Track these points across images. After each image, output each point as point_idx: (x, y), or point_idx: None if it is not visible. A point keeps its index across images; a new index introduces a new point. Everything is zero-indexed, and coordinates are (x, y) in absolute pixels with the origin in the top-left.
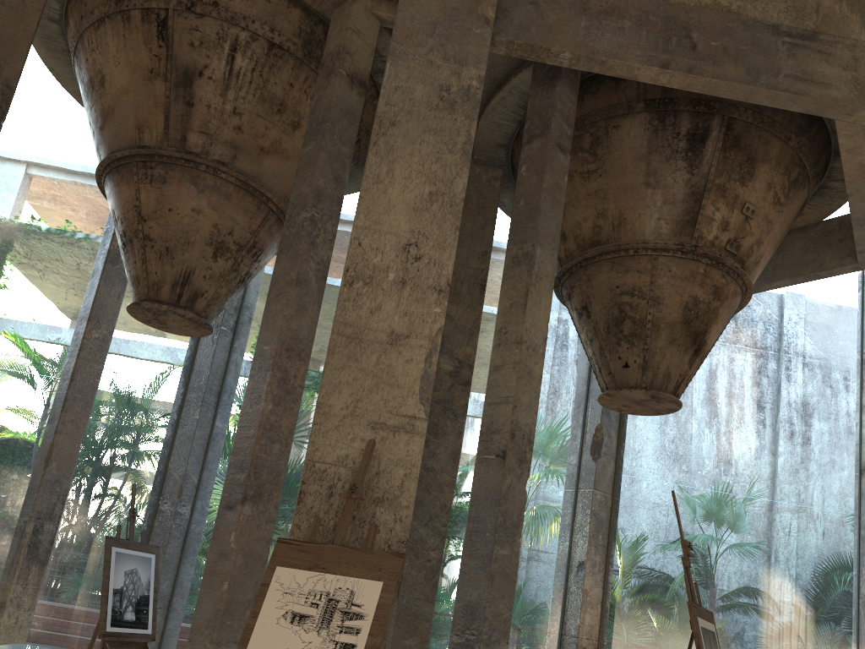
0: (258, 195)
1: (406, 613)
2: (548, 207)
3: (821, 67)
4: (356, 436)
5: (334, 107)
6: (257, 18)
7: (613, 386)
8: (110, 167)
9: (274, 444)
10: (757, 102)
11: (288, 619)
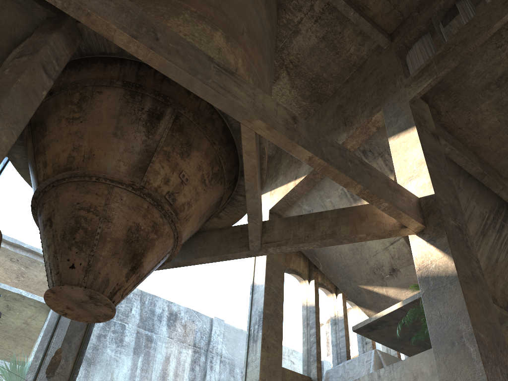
0: None
1: None
2: (18, 97)
3: (235, 88)
4: None
5: None
6: None
7: (59, 284)
8: None
9: None
10: (194, 92)
11: None
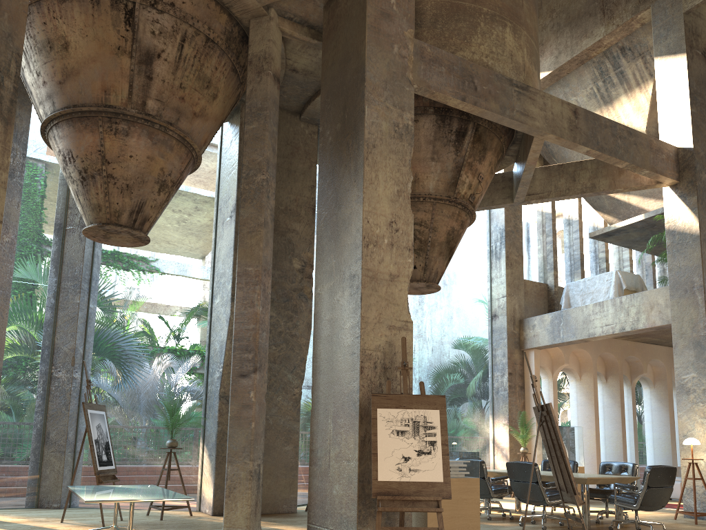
0: (189, 147)
1: (284, 429)
2: None
3: (531, 107)
4: (382, 334)
5: (269, 99)
6: (200, 18)
7: None
8: (71, 116)
9: (263, 332)
10: (501, 124)
11: (395, 433)
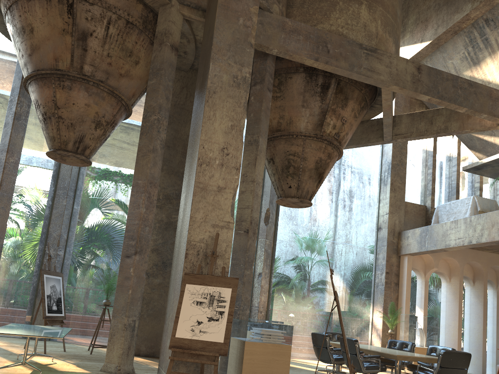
0: (118, 97)
1: None
2: (264, 118)
3: (377, 65)
4: (206, 230)
5: (165, 62)
6: (121, 8)
7: (284, 196)
8: (36, 77)
9: (146, 227)
10: (352, 78)
11: (195, 303)
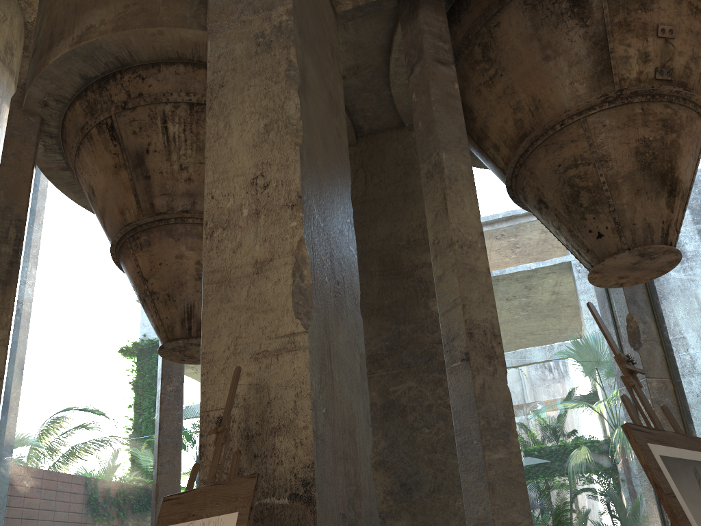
0: None
1: None
2: (443, 115)
3: None
4: (241, 373)
5: None
6: (173, 90)
7: (596, 261)
8: (116, 252)
9: None
10: None
11: None
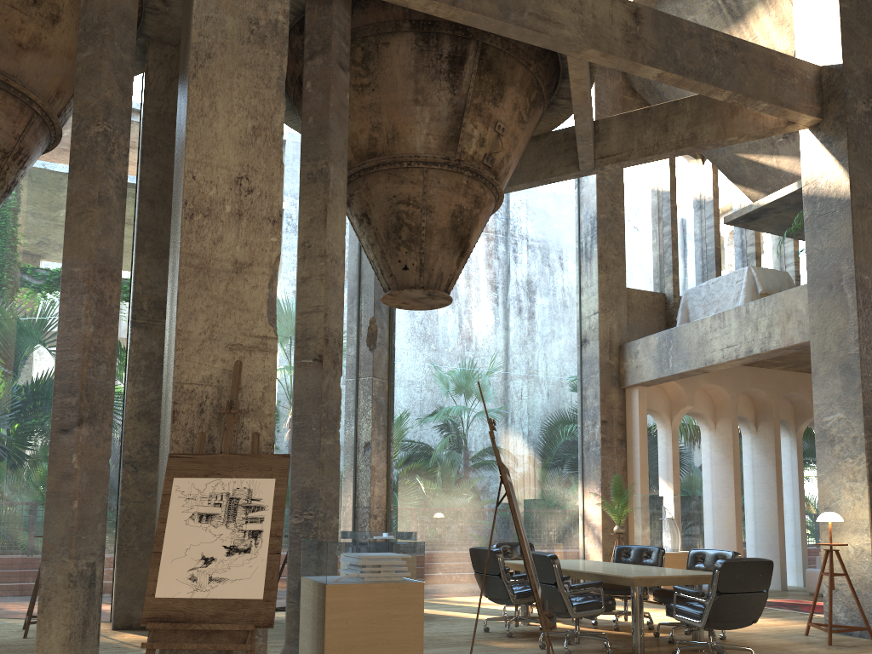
0: (21, 97)
1: None
2: (336, 125)
3: (556, 8)
4: (216, 358)
5: (110, 11)
6: None
7: (395, 287)
8: None
9: (101, 365)
10: (508, 36)
11: (196, 519)
